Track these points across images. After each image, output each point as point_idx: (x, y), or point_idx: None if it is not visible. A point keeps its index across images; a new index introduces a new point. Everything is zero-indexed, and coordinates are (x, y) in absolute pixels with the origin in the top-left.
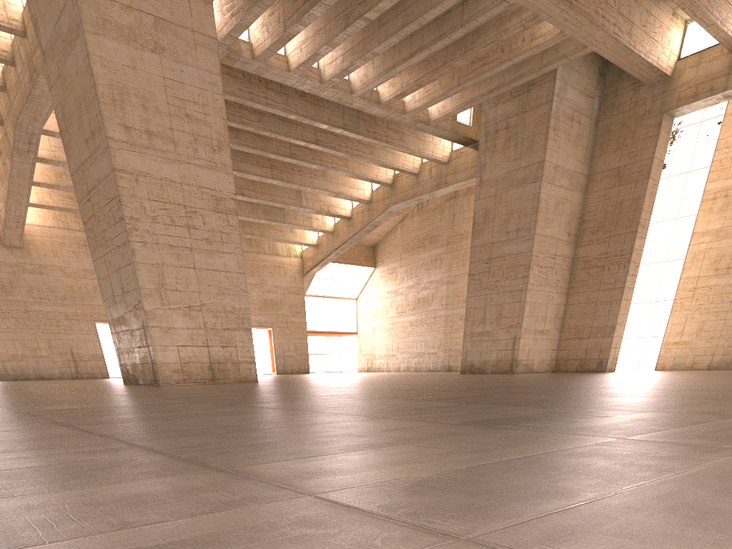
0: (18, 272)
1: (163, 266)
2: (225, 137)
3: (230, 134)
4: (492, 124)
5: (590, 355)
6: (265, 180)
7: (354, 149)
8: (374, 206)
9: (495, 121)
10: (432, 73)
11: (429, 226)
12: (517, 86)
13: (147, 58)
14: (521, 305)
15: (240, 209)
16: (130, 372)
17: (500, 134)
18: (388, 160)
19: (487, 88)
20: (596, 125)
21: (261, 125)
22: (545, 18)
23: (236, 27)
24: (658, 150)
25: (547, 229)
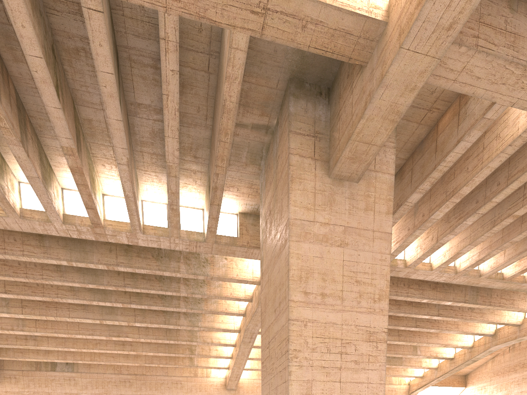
0: None
1: (312, 381)
2: (386, 292)
3: None
4: None
5: None
6: (393, 342)
7: (467, 315)
8: (475, 349)
9: None
10: None
11: (520, 358)
12: None
13: (333, 250)
14: None
15: None
16: None
17: None
18: (495, 319)
19: None
20: None
21: (398, 310)
22: None
23: (398, 248)
24: None
25: None
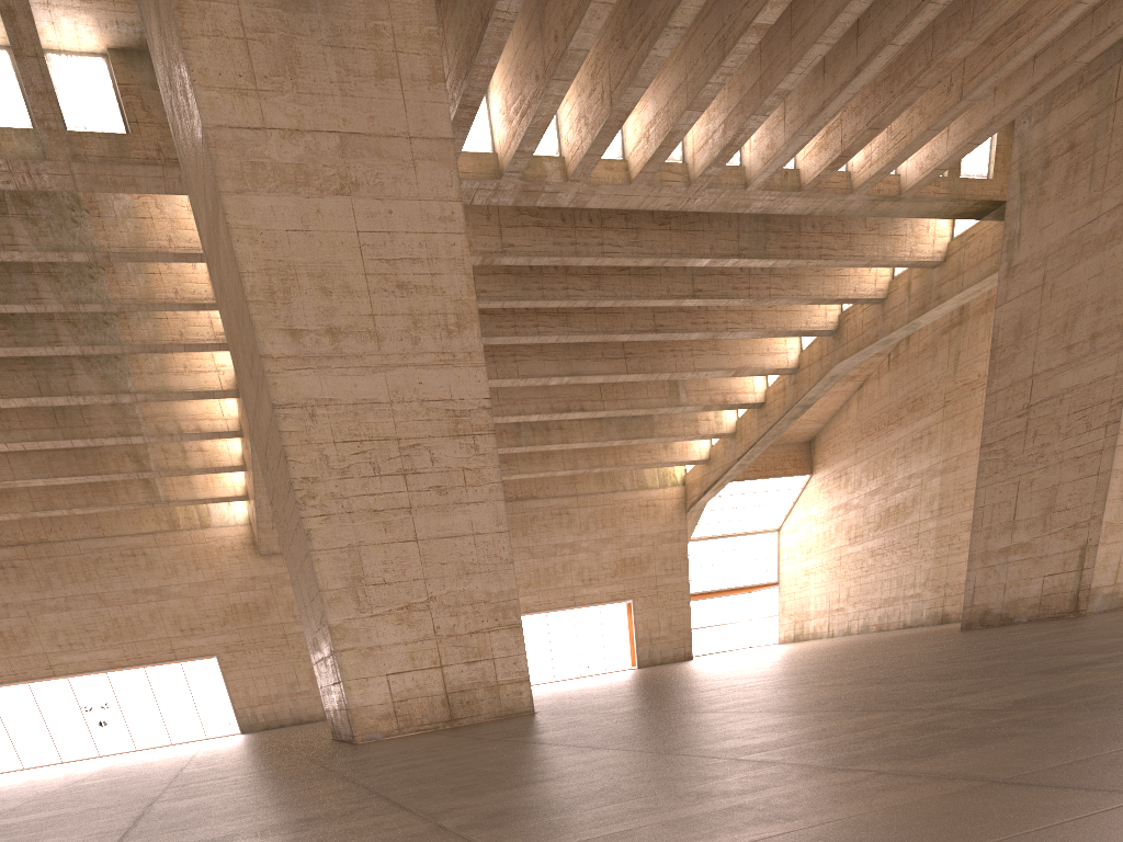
0: (276, 586)
1: (360, 547)
2: (470, 305)
3: (555, 322)
4: (1037, 152)
5: None
6: (615, 378)
7: (762, 287)
8: (803, 374)
9: (1042, 147)
10: (903, 94)
11: (909, 385)
12: (1097, 60)
13: (328, 208)
14: (1101, 480)
15: (581, 433)
16: (333, 721)
17: (1054, 165)
18: (826, 290)
19: (1026, 85)
20: None
21: (599, 292)
22: None
23: (528, 133)
24: None
25: None
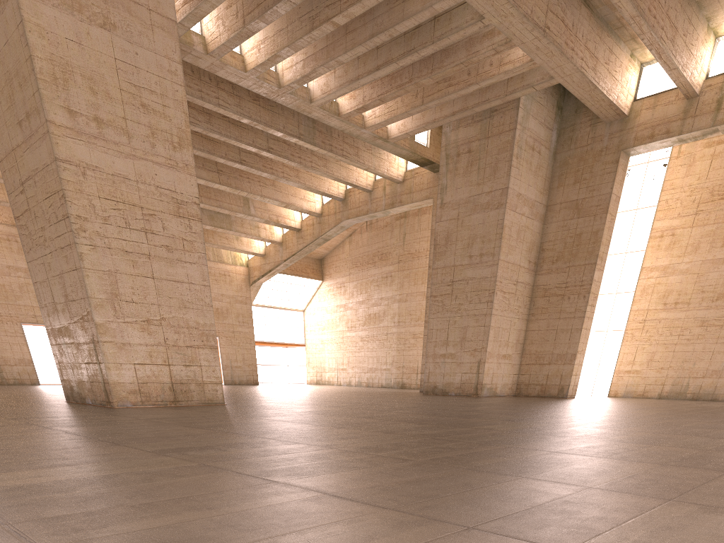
0: None
1: (116, 273)
2: (187, 134)
3: None
4: (454, 146)
5: (551, 381)
6: (212, 185)
7: (307, 160)
8: (325, 219)
9: (456, 144)
10: (397, 89)
11: (379, 244)
12: (479, 111)
13: (95, 34)
14: (486, 329)
15: None
16: (75, 389)
17: (461, 157)
18: (342, 174)
19: (450, 110)
20: (554, 157)
21: (210, 126)
22: (518, 44)
23: (189, 16)
24: (615, 186)
25: (510, 256)
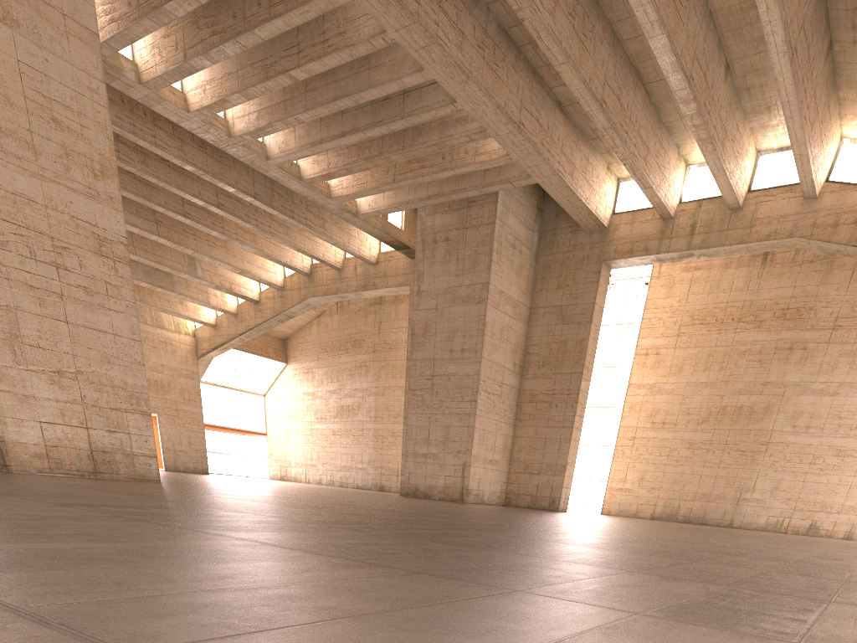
0: None
1: (17, 310)
2: (112, 163)
3: None
4: (430, 232)
5: (541, 492)
6: (149, 235)
7: (265, 224)
8: (288, 294)
9: (432, 231)
10: (366, 161)
11: (351, 329)
12: (456, 200)
13: None
14: (470, 430)
15: None
16: None
17: (438, 245)
18: (306, 246)
19: (425, 193)
20: (536, 259)
21: (145, 168)
22: (493, 135)
23: (117, 36)
24: (598, 296)
25: (494, 355)
